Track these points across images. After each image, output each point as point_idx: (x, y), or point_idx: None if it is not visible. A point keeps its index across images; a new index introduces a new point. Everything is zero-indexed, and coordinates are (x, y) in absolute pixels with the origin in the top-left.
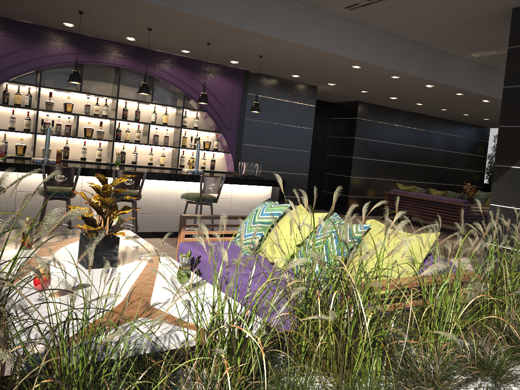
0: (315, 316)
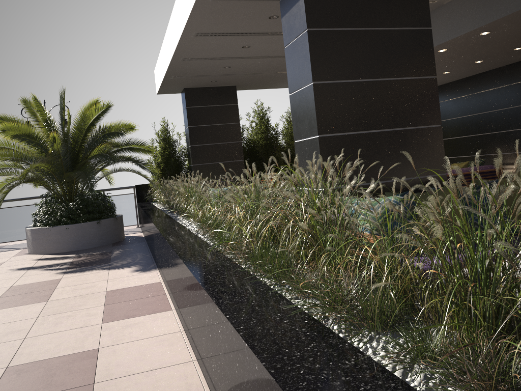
0: (418, 263)
